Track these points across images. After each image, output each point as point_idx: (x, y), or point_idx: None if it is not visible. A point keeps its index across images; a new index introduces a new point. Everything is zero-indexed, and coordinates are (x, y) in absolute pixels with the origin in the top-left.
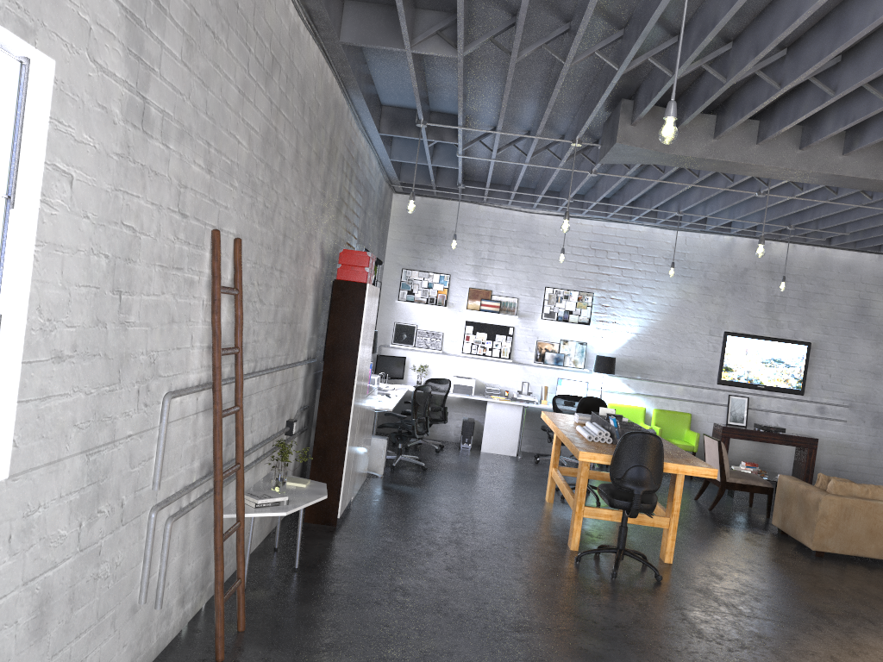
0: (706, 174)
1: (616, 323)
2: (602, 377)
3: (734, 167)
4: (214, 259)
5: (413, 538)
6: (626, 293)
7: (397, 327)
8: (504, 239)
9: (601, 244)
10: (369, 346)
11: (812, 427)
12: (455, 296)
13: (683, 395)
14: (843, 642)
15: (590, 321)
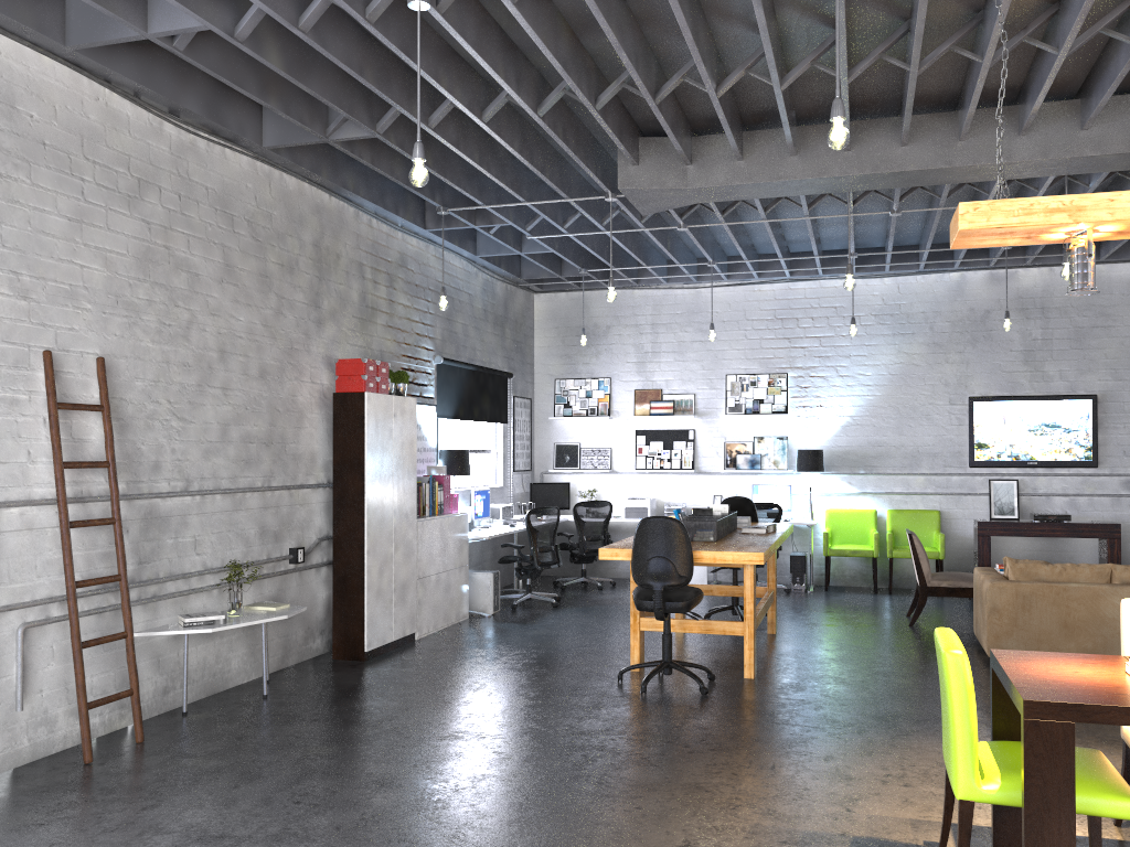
0: (801, 202)
1: (823, 407)
2: (813, 477)
3: (779, 188)
4: (46, 378)
5: (442, 667)
6: (829, 367)
7: (558, 448)
8: (667, 325)
9: (788, 311)
10: (402, 462)
11: (1119, 509)
12: (620, 402)
13: (925, 487)
14: (874, 744)
15: (787, 408)
